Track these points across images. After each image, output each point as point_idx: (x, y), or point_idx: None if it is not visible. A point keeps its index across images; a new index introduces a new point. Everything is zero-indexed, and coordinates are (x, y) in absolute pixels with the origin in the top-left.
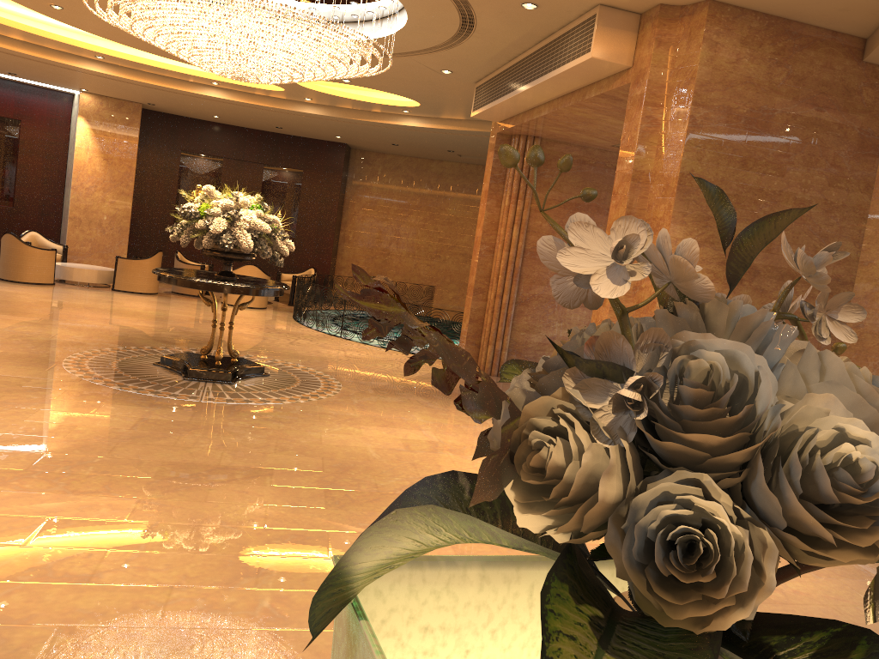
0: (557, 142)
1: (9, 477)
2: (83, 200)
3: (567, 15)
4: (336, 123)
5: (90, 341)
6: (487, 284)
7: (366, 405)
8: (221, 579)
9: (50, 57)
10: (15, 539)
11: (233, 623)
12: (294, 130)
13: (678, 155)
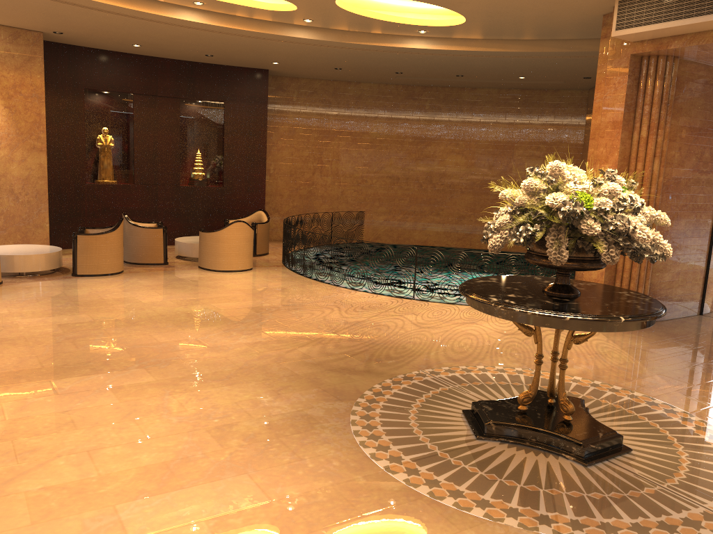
0: (689, 62)
1: None
2: None
3: None
4: (313, 48)
5: (299, 405)
6: None
7: None
8: None
9: None
10: None
11: None
12: (223, 58)
13: None
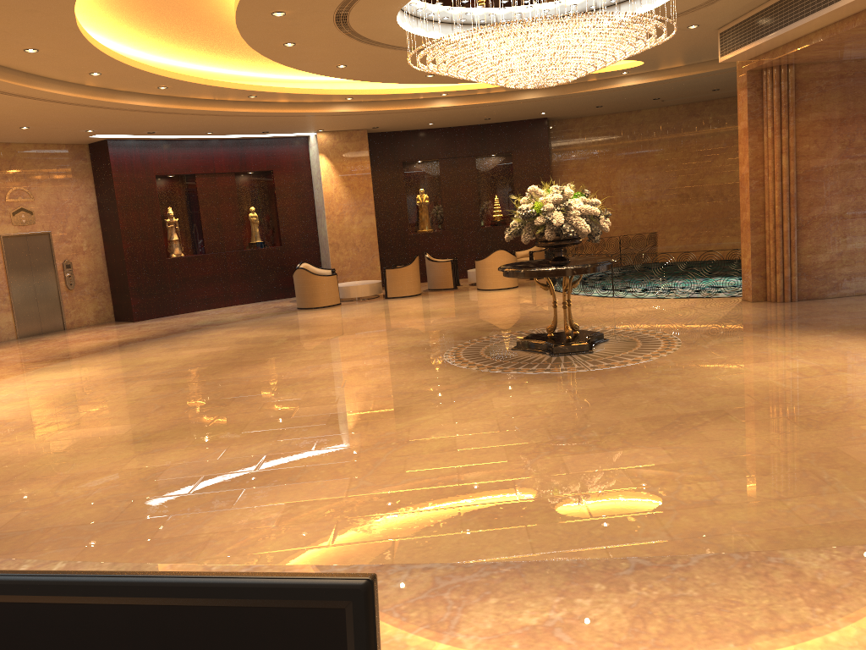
0: (811, 64)
1: (550, 447)
2: (337, 226)
3: None
4: (551, 101)
5: (438, 341)
6: (762, 217)
7: (718, 348)
8: (805, 490)
9: (310, 110)
10: (623, 485)
11: (858, 516)
12: (500, 118)
13: None
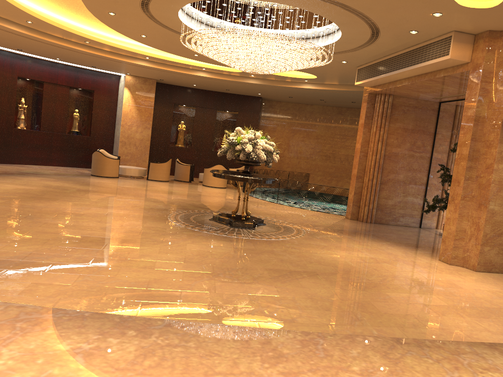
0: (401, 97)
1: (210, 276)
2: (127, 131)
3: (432, 35)
4: (264, 87)
5: (168, 208)
6: (363, 173)
7: (324, 239)
8: (346, 322)
9: (122, 59)
10: (245, 303)
11: None
12: (235, 91)
13: (501, 108)
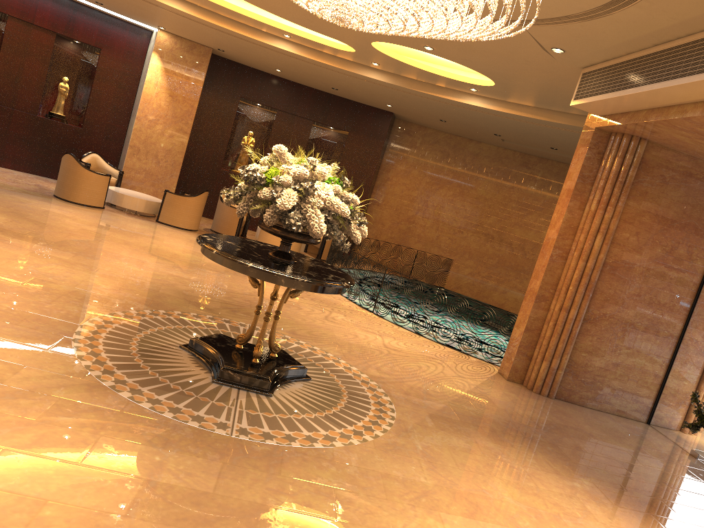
0: (665, 148)
1: None
2: (145, 131)
3: None
4: (395, 92)
5: (117, 296)
6: (551, 292)
7: (433, 456)
8: None
9: None
10: None
11: None
12: (347, 93)
13: None
